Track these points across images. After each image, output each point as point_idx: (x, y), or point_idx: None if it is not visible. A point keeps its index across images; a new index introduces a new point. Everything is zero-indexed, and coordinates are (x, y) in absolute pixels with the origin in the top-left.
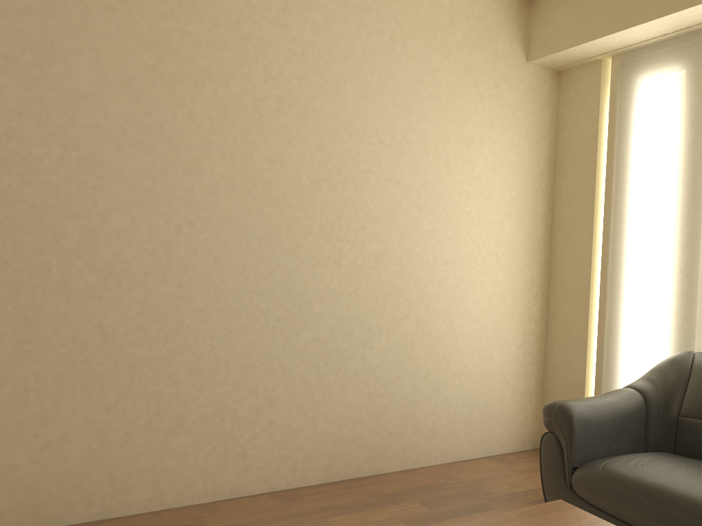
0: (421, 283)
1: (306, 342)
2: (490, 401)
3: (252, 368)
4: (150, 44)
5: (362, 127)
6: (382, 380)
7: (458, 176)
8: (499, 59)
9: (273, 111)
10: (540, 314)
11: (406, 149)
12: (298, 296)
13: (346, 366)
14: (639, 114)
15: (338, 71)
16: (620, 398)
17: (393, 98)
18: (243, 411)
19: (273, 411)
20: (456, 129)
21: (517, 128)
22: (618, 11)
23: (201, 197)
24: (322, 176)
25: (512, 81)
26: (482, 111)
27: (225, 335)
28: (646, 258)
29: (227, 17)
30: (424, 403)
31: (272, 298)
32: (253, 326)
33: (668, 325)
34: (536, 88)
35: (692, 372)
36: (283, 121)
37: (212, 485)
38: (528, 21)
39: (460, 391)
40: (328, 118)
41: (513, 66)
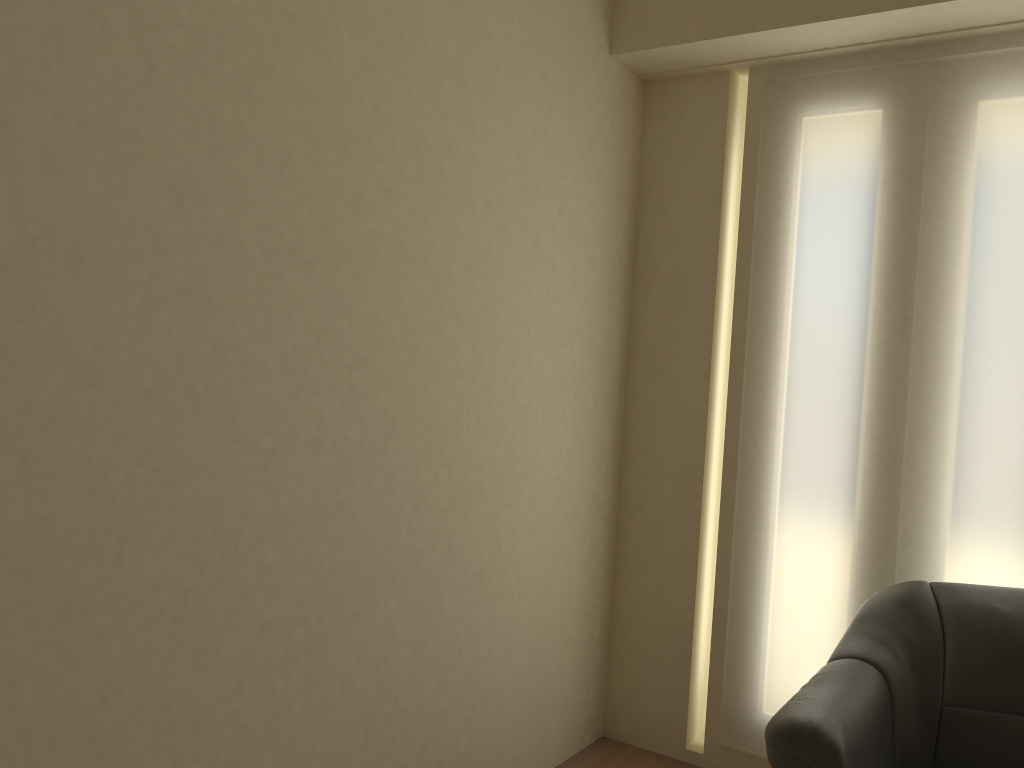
0: (456, 470)
1: (248, 638)
2: (546, 675)
3: (121, 737)
4: None
5: (368, 133)
6: (389, 685)
7: (516, 255)
8: (576, 40)
9: (181, 63)
10: (610, 506)
11: (440, 193)
12: (232, 532)
13: (326, 674)
14: (803, 172)
15: None
16: (862, 686)
17: (423, 81)
18: None
19: None
20: (516, 163)
21: (595, 173)
22: None
23: None
24: (288, 239)
25: (591, 86)
26: (551, 134)
27: (48, 668)
28: (813, 417)
29: None
30: (455, 711)
31: (172, 545)
32: (124, 626)
33: (853, 530)
34: (619, 105)
35: (947, 624)
36: (205, 93)
37: None
38: None
39: (507, 670)
40: (303, 103)
41: (593, 58)
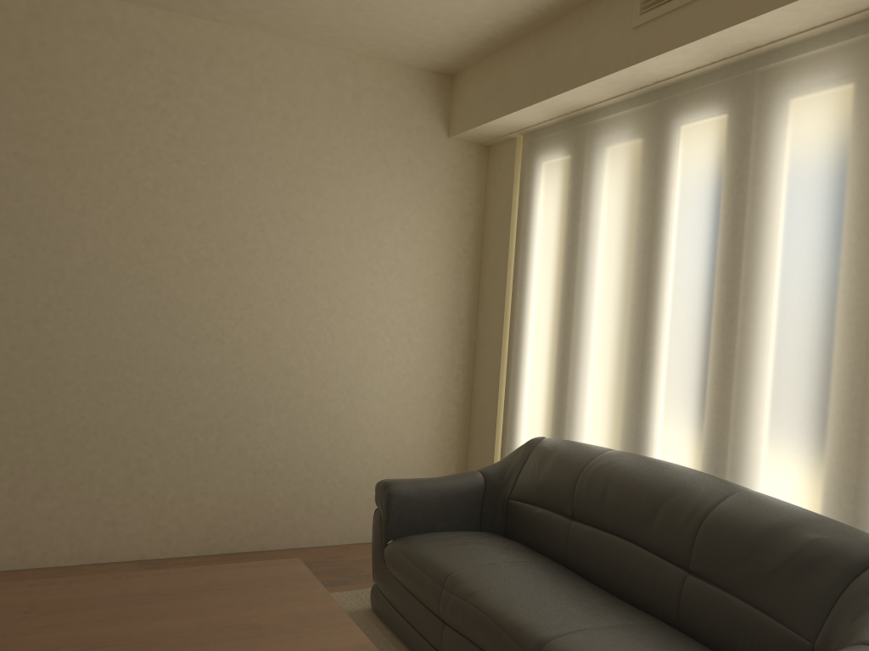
0: (317, 361)
1: (184, 416)
2: None
3: (124, 440)
4: (21, 134)
5: (250, 207)
6: (270, 457)
7: (362, 254)
8: (414, 136)
9: (150, 194)
10: (463, 397)
11: (300, 228)
12: (175, 372)
13: (229, 442)
14: (536, 196)
15: (223, 153)
16: (457, 479)
17: (286, 178)
18: (114, 480)
19: (146, 482)
20: (361, 208)
21: (436, 205)
22: (505, 96)
23: (72, 276)
24: (204, 255)
25: (429, 158)
26: (392, 189)
27: (95, 407)
28: (535, 343)
29: (102, 106)
30: (319, 482)
31: (146, 372)
32: (125, 399)
33: (546, 411)
34: (459, 164)
35: (529, 457)
36: (161, 203)
37: (78, 549)
38: (451, 95)
39: (362, 472)
40: (211, 199)
41: (430, 142)
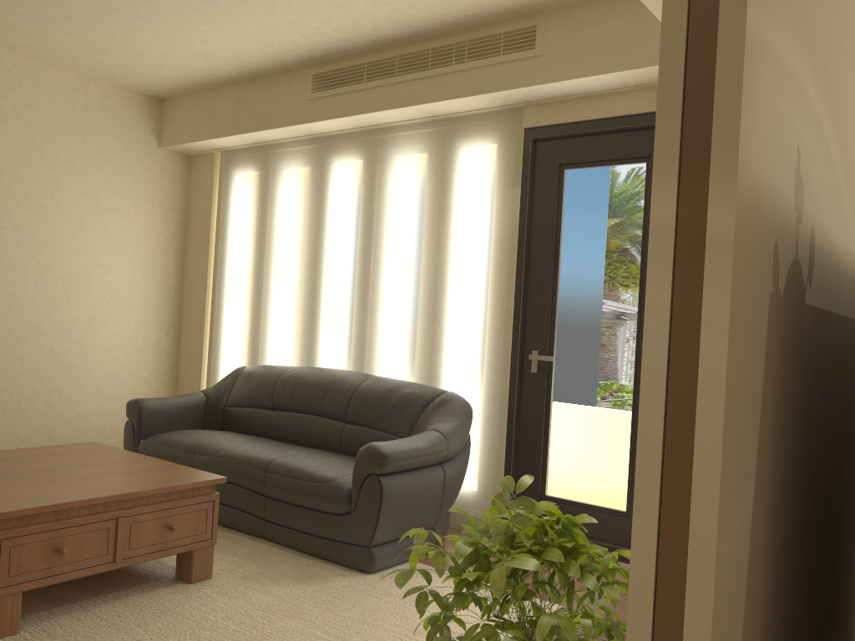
0: (55, 320)
1: None
2: (123, 416)
3: None
4: None
5: None
6: (16, 397)
7: (92, 235)
8: (132, 144)
9: None
10: (172, 348)
11: (41, 212)
12: None
13: None
14: (233, 198)
15: None
16: (186, 397)
17: (29, 171)
18: None
19: None
20: (91, 198)
21: (150, 199)
22: (211, 124)
23: None
24: None
25: (145, 162)
26: (116, 185)
27: None
28: (234, 303)
29: None
30: (58, 417)
31: None
32: None
33: (244, 351)
34: (168, 168)
35: (237, 379)
36: None
37: None
38: (161, 115)
39: (93, 408)
40: None
41: (146, 150)
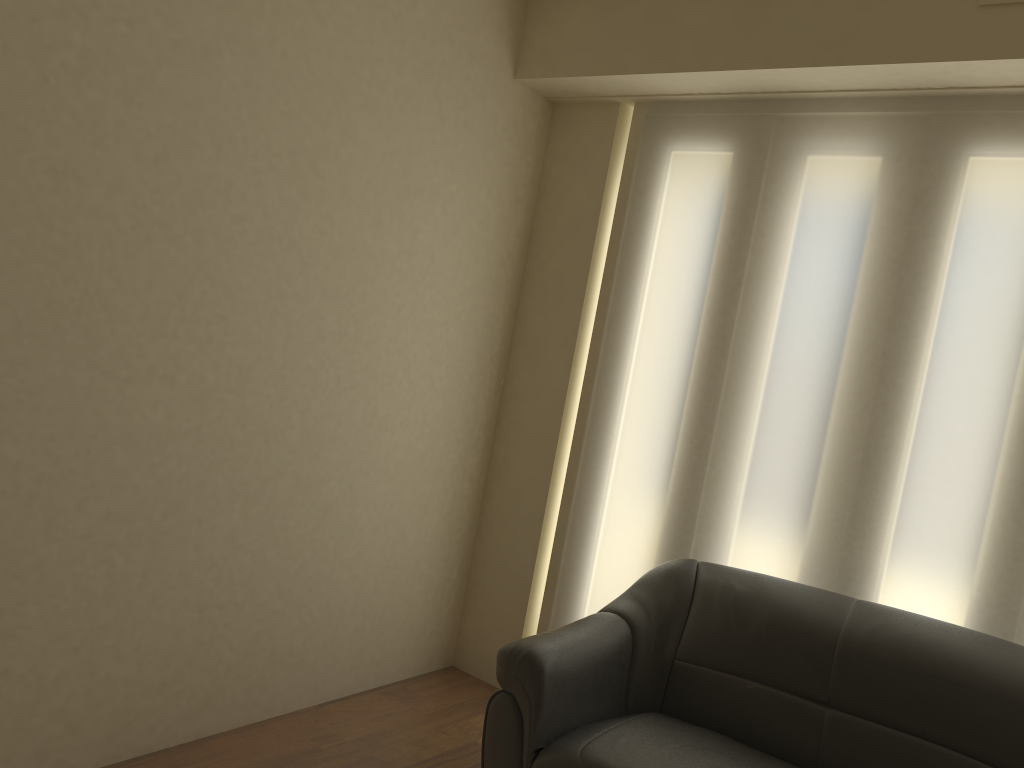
0: (311, 417)
1: (94, 520)
2: (393, 602)
3: None
4: None
5: (244, 137)
6: (226, 581)
7: (391, 245)
8: (476, 65)
9: (71, 76)
10: (479, 469)
11: (314, 189)
12: (86, 437)
13: (165, 561)
14: (663, 199)
15: (210, 25)
16: (602, 632)
17: (304, 96)
18: None
19: (13, 651)
20: (399, 168)
21: (487, 180)
22: (664, 42)
23: None
24: (158, 216)
25: (489, 105)
26: (440, 145)
27: None
28: (644, 412)
29: None
30: (292, 614)
31: (32, 439)
32: None
33: (661, 513)
34: (521, 123)
35: (696, 595)
36: (91, 99)
37: None
38: (525, 14)
39: (350, 591)
40: (182, 110)
41: (494, 81)
